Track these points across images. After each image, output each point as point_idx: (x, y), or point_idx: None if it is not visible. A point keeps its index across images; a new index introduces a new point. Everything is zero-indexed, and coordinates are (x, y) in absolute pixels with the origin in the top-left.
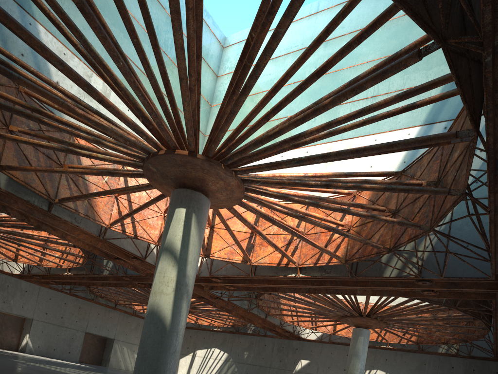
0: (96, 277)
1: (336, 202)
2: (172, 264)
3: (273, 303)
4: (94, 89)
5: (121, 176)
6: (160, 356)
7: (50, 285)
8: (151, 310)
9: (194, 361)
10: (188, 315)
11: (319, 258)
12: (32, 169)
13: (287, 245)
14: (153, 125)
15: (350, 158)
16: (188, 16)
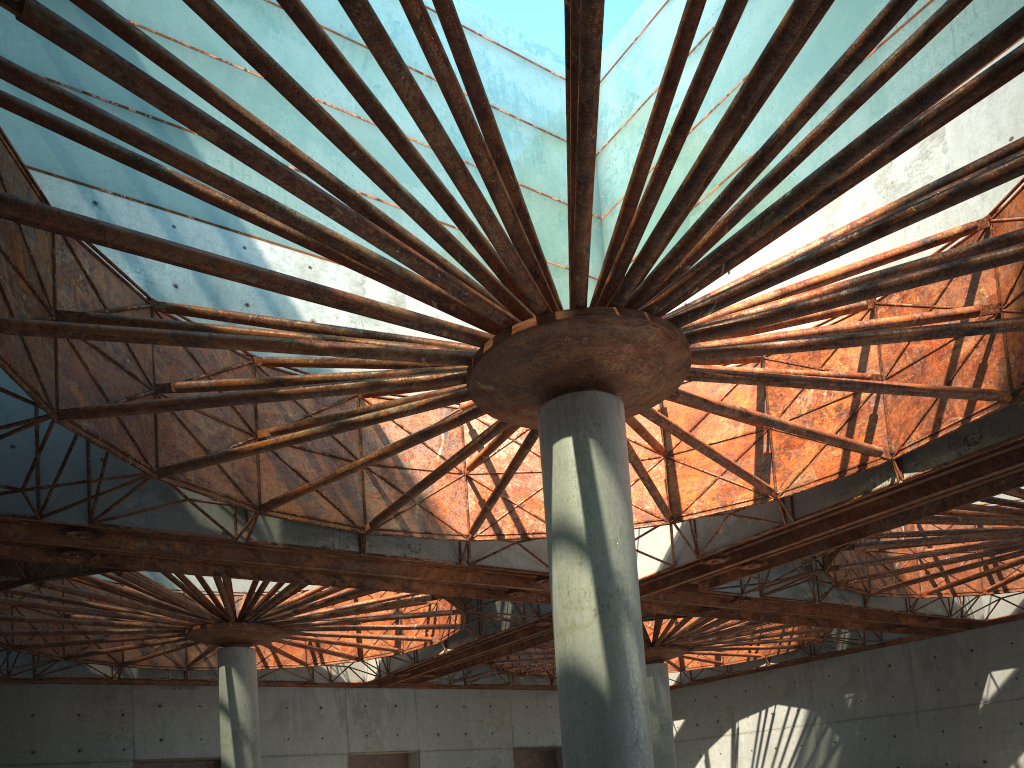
0: (493, 641)
1: (930, 264)
2: (577, 561)
3: (869, 565)
4: (322, 289)
5: (443, 430)
6: (607, 760)
7: (429, 682)
8: (563, 670)
9: (739, 745)
10: (698, 655)
11: (939, 417)
12: (305, 488)
13: (850, 421)
14: (456, 301)
15: (922, 134)
16: (422, 39)
